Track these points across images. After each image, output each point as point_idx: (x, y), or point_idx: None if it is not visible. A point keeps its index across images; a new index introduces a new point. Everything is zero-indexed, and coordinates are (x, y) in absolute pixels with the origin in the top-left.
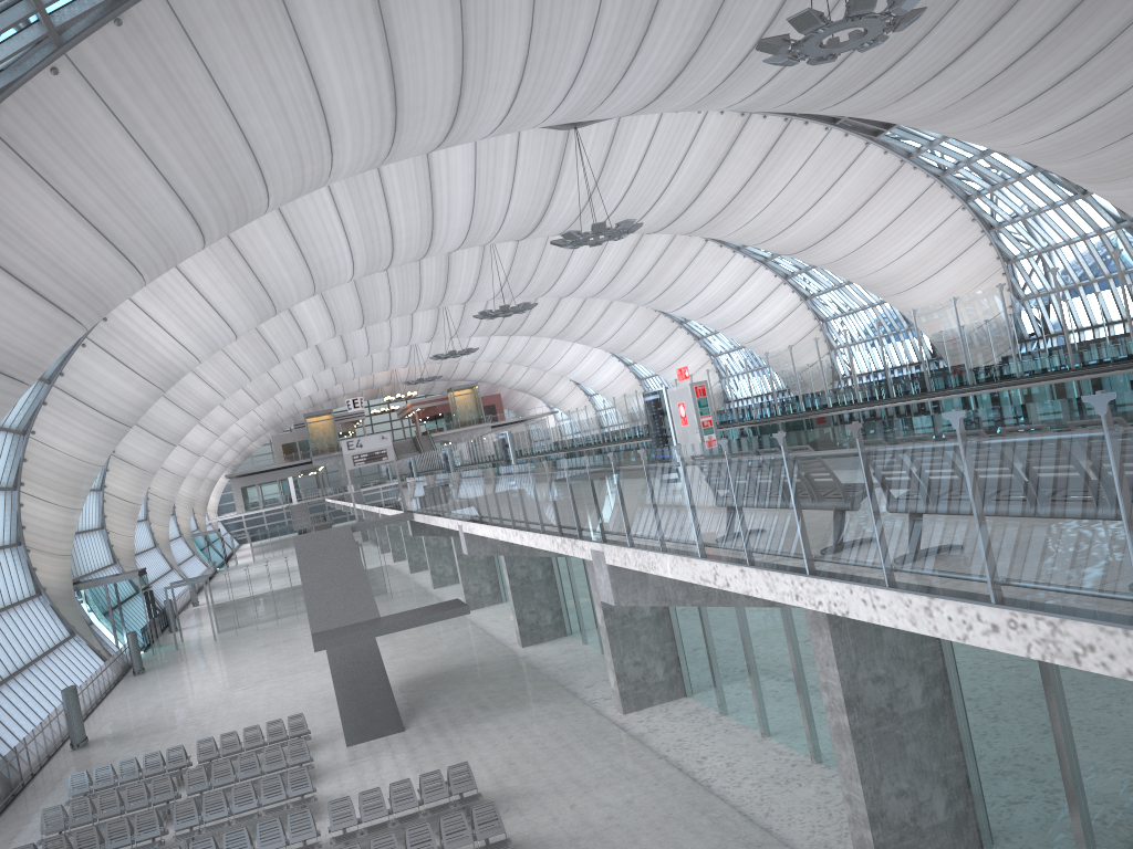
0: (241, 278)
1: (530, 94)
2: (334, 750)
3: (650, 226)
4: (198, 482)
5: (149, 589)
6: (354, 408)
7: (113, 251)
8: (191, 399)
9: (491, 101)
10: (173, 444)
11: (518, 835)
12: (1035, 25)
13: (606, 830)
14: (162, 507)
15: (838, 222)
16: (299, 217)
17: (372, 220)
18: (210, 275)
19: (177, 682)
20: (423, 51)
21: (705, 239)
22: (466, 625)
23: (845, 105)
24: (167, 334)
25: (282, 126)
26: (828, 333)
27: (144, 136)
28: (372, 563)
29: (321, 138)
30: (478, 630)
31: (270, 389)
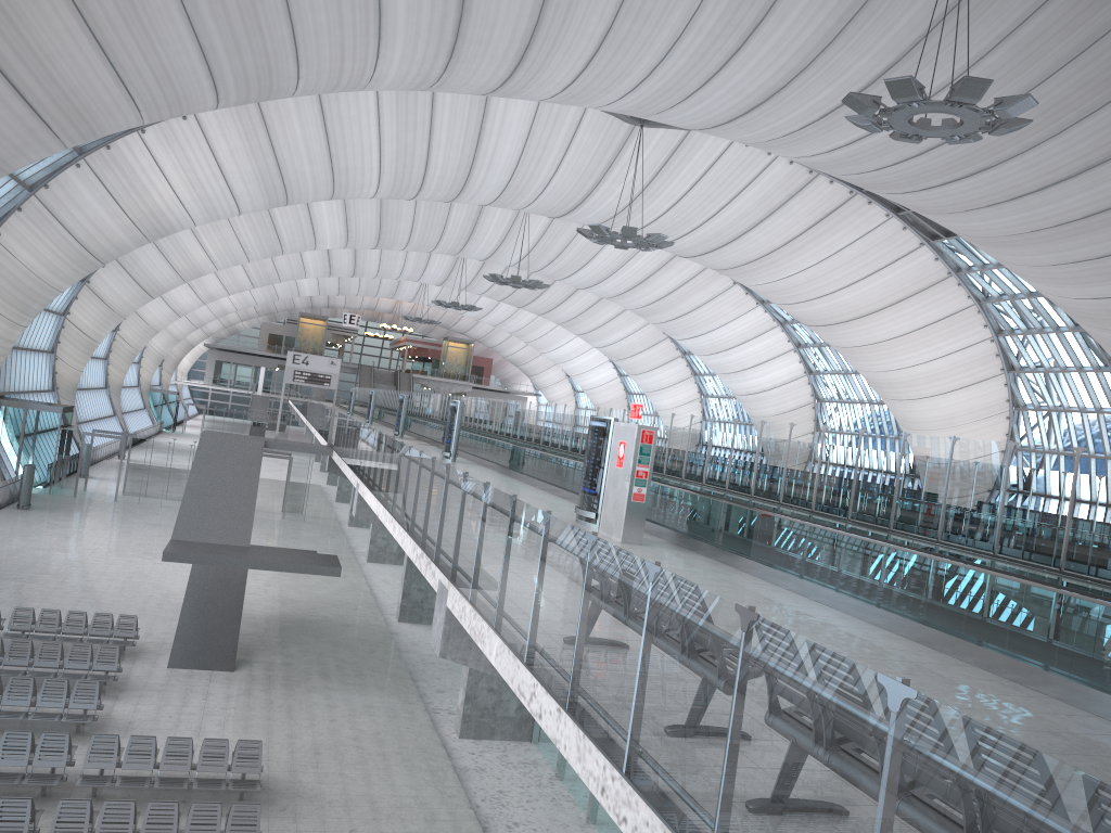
0: (261, 155)
1: (601, 70)
2: (153, 666)
3: (683, 249)
4: (173, 341)
5: (69, 429)
6: (349, 323)
7: (112, 74)
8: (183, 259)
9: (559, 63)
10: (150, 296)
11: None
12: None
13: None
14: (125, 353)
15: (866, 311)
16: (338, 115)
17: (410, 145)
18: (230, 142)
19: (52, 531)
20: None
21: (734, 281)
22: (357, 576)
23: (914, 197)
24: (168, 185)
25: (331, 8)
26: (819, 413)
27: None
28: (296, 480)
29: (370, 37)
30: (365, 587)
31: (269, 277)
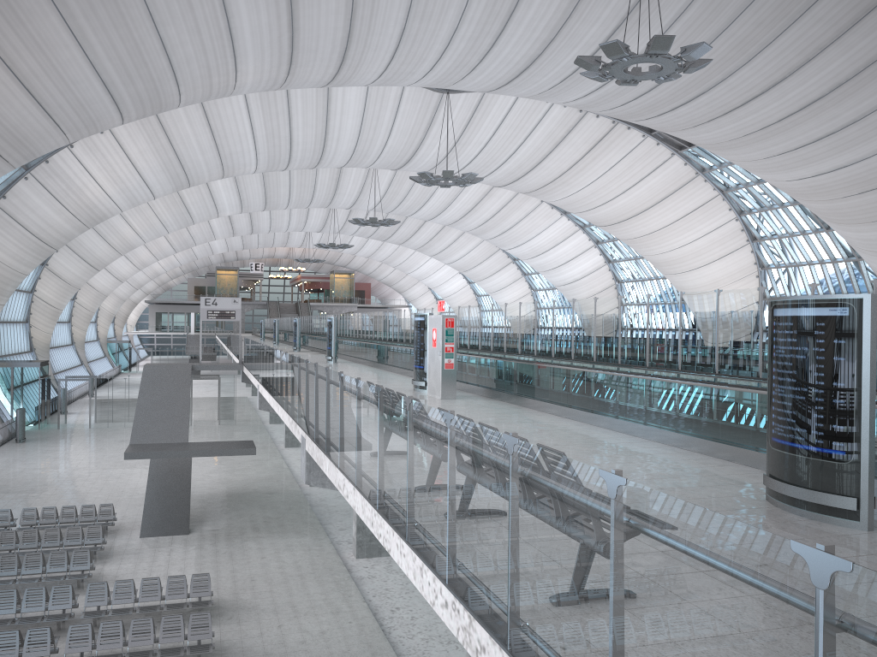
0: (164, 152)
1: (404, 59)
2: (129, 538)
3: (496, 181)
4: (120, 301)
5: (47, 378)
6: (255, 270)
7: (40, 110)
8: (117, 237)
9: (372, 57)
10: (96, 269)
11: (227, 641)
12: (807, 92)
13: (294, 652)
14: (83, 315)
15: (639, 209)
16: (218, 115)
17: (276, 130)
18: (139, 145)
19: (44, 455)
20: (319, 6)
21: (541, 200)
22: (277, 458)
23: (655, 121)
24: (96, 184)
25: (195, 41)
26: (620, 292)
27: (77, 25)
28: (225, 394)
29: (227, 57)
30: (284, 465)
31: (187, 242)
